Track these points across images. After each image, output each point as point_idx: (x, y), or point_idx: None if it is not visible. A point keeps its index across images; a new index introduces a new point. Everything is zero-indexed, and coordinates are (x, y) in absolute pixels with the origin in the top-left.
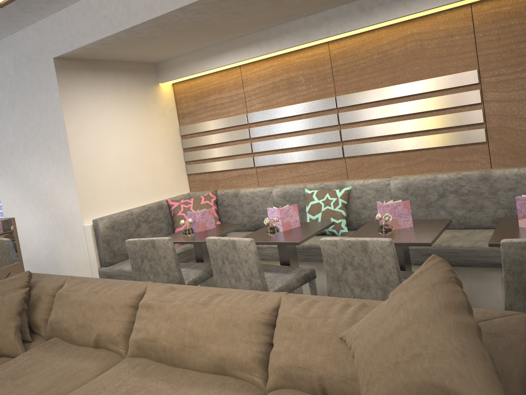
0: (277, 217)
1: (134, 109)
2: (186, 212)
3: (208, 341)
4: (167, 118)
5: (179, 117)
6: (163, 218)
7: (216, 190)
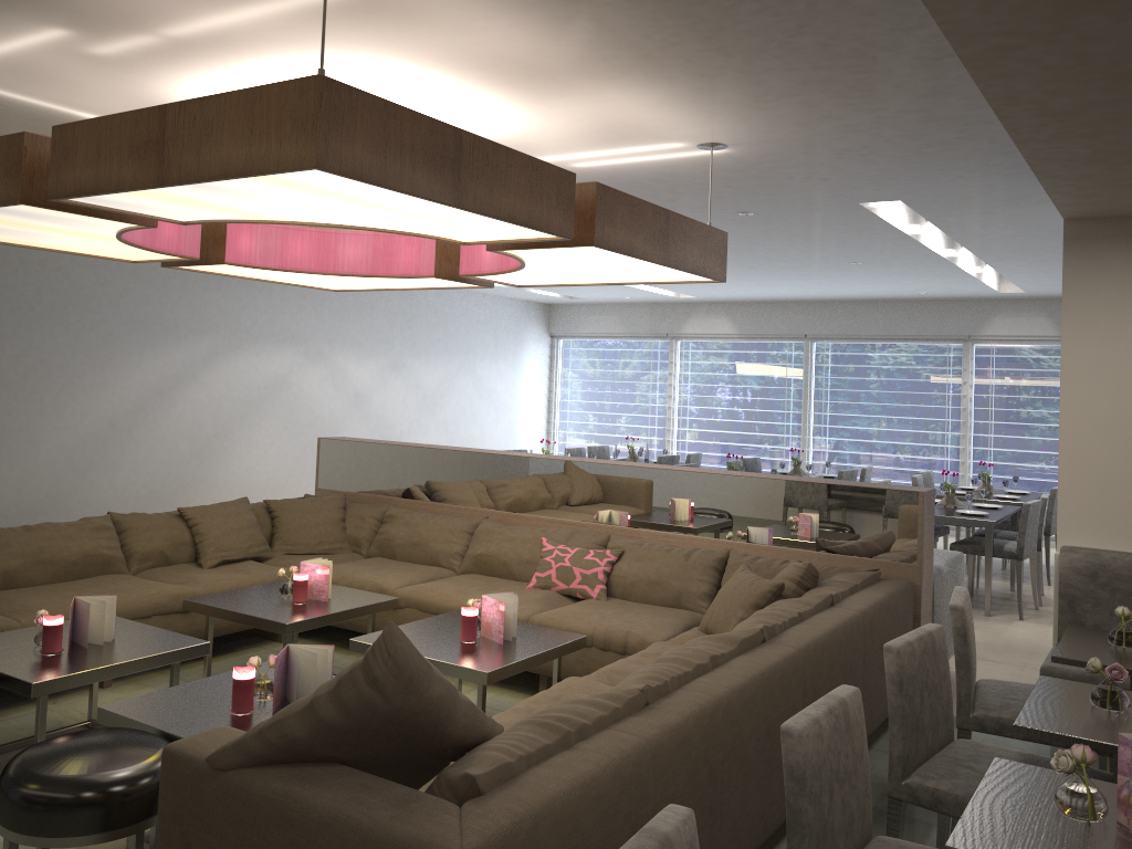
0: (1119, 668)
1: None
2: None
3: None
4: None
5: None
6: None
7: None
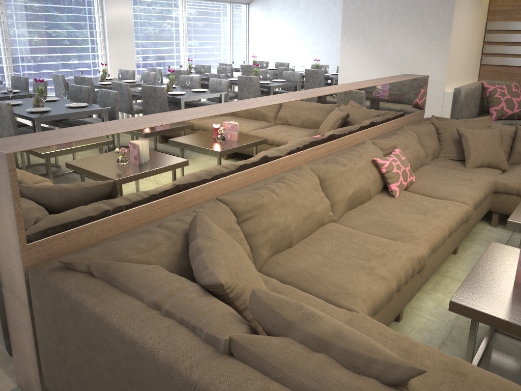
0: None
1: (476, 1)
2: (502, 95)
3: None
4: (483, 12)
5: (488, 13)
6: (478, 97)
7: (520, 82)
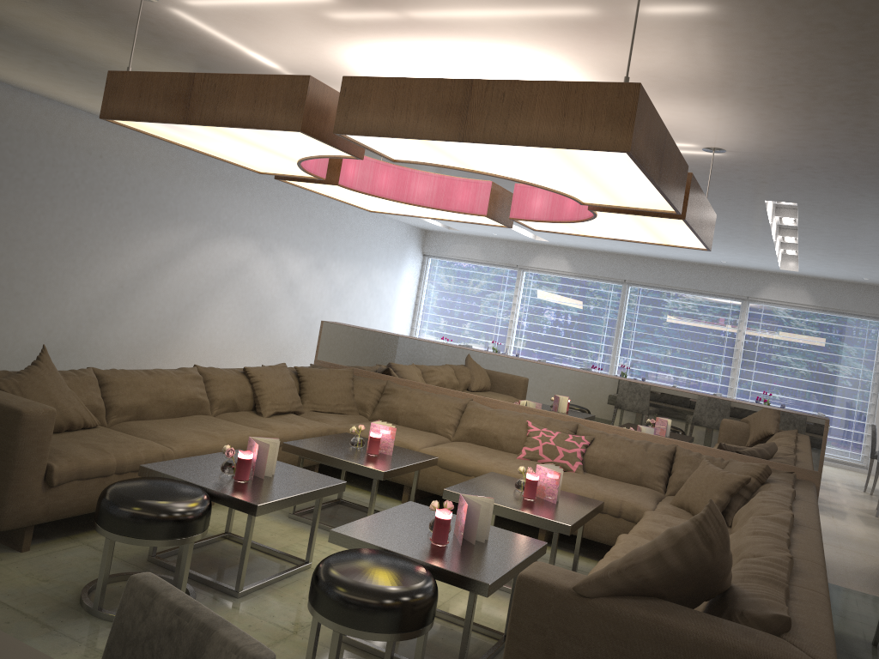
0: None
1: None
2: None
3: None
4: None
5: None
6: None
7: None
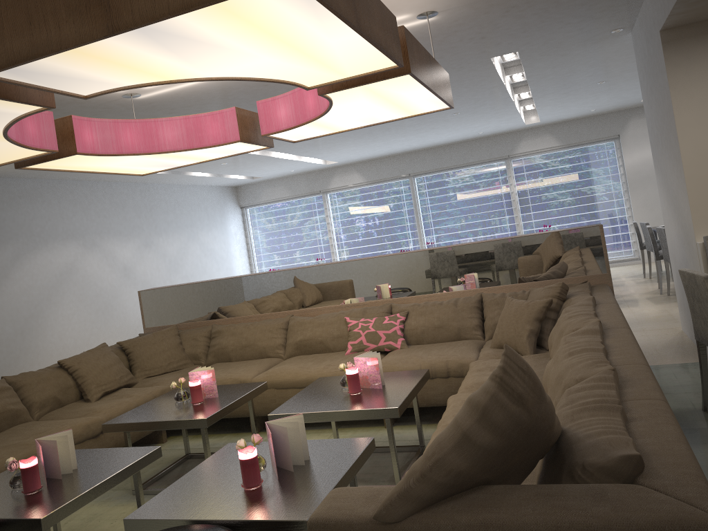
0: None
1: None
2: None
3: (548, 391)
4: None
5: None
6: None
7: None
